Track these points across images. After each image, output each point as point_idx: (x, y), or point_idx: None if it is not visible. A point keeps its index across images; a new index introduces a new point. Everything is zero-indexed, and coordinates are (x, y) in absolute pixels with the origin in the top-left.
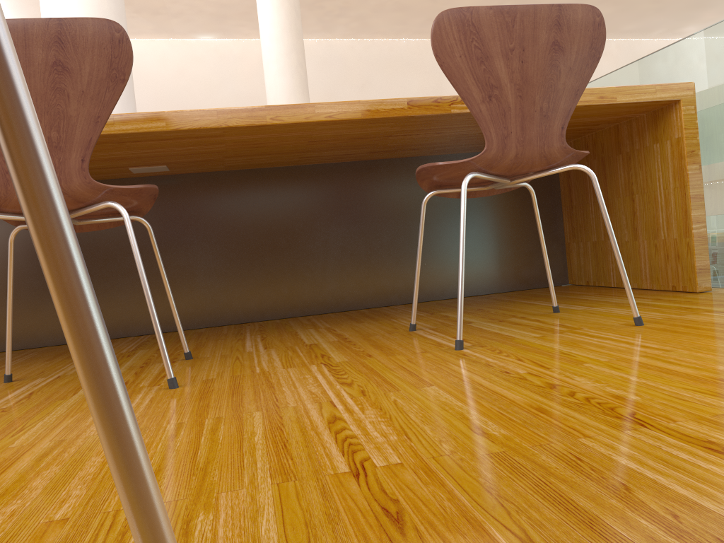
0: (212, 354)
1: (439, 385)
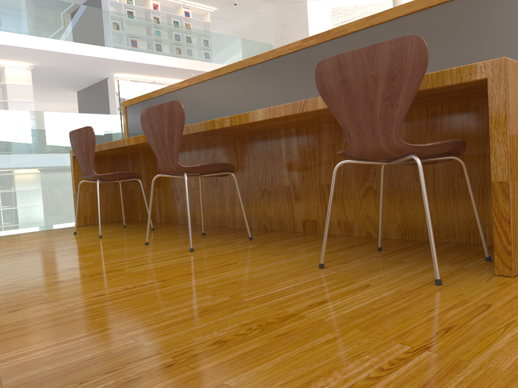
0: None
1: None
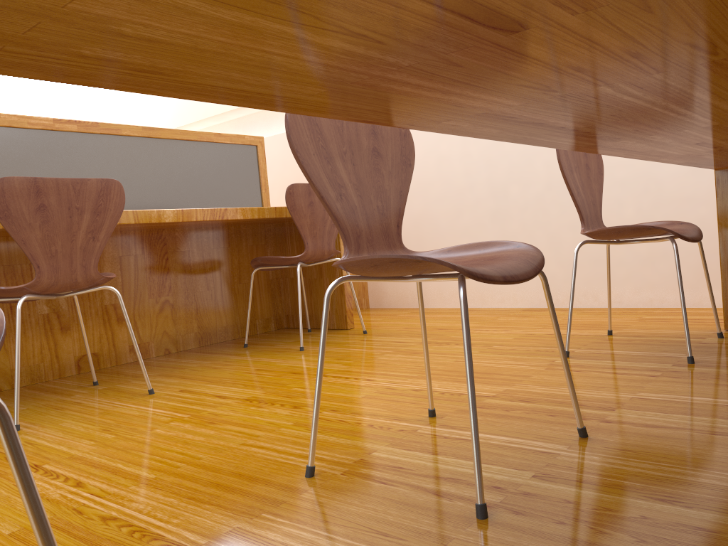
0: (482, 536)
1: (1, 535)
